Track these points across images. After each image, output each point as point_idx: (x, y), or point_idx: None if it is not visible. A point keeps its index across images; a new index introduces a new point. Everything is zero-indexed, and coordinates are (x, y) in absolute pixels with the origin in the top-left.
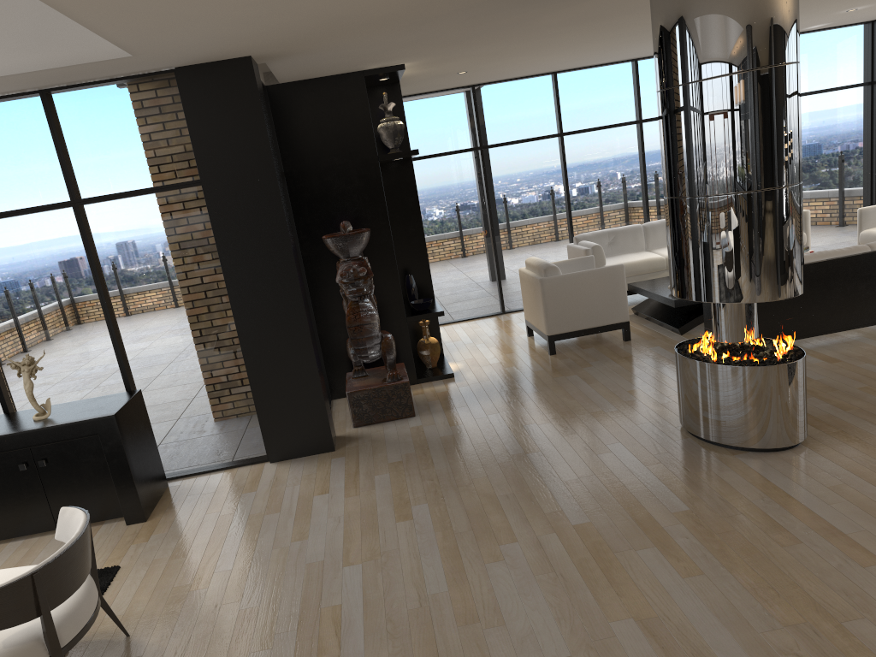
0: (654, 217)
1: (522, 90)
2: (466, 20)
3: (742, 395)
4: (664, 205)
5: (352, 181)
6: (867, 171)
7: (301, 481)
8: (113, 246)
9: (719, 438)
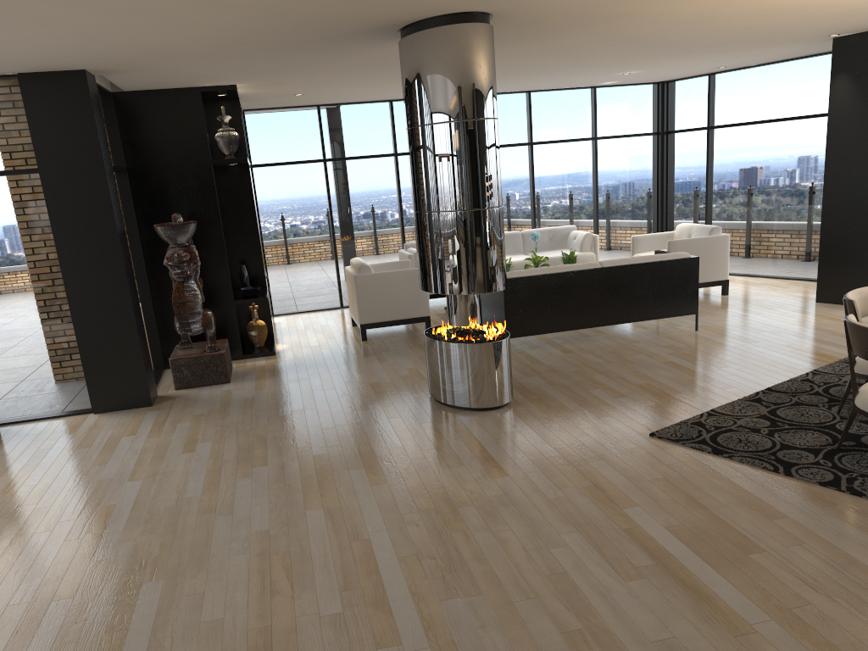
0: None
1: (362, 113)
2: (269, 57)
3: (461, 366)
4: None
5: (188, 180)
6: (654, 206)
7: (116, 426)
8: None
9: (447, 400)
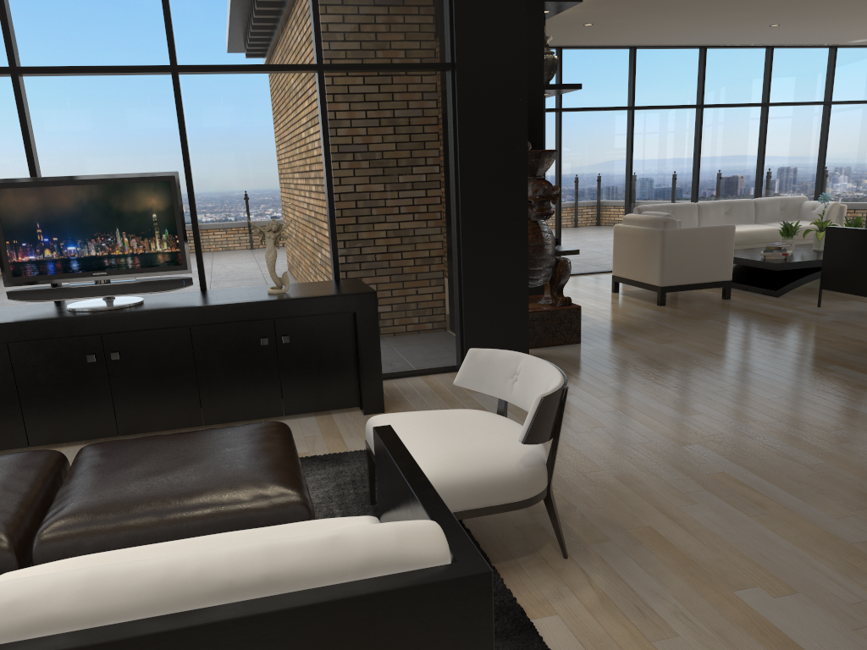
0: (701, 199)
1: (603, 59)
2: None
3: None
4: (710, 189)
5: None
6: None
7: None
8: (347, 122)
9: None
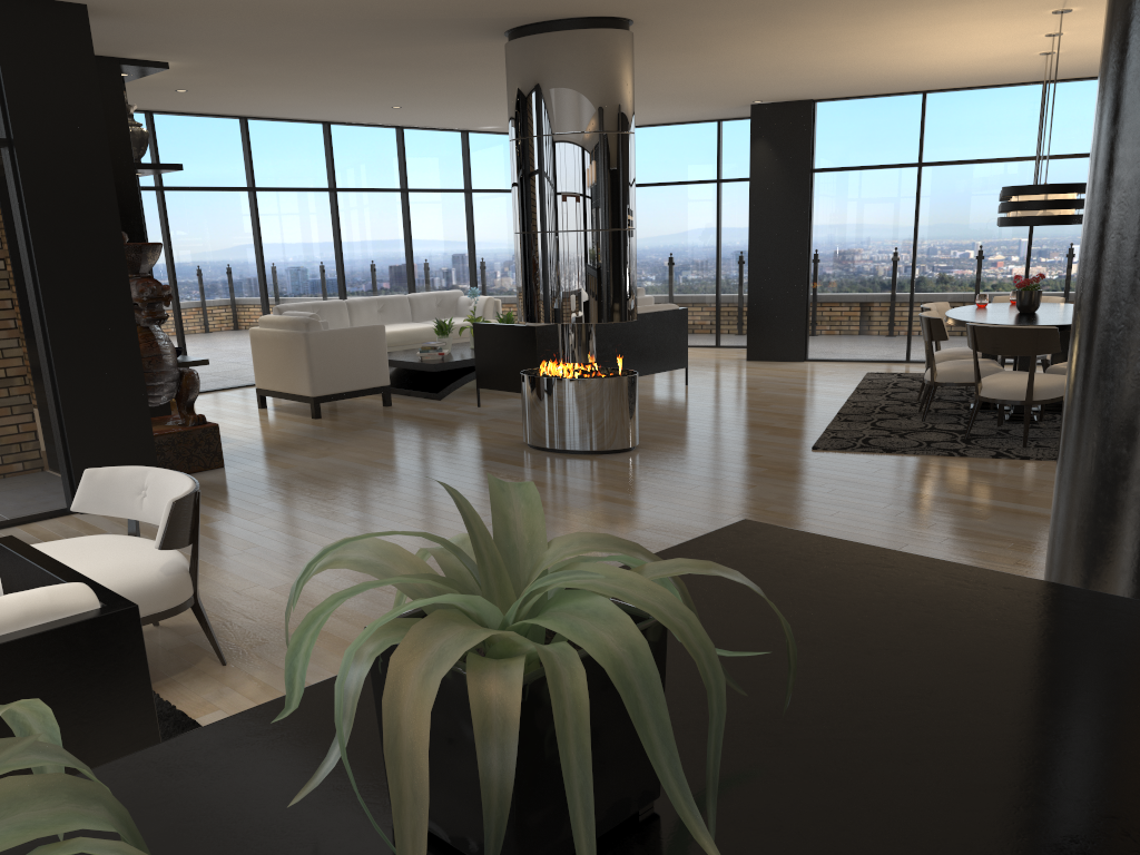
0: (351, 296)
1: (208, 129)
2: (321, 32)
3: (600, 404)
4: (359, 284)
5: None
6: None
7: None
8: None
9: (578, 446)
